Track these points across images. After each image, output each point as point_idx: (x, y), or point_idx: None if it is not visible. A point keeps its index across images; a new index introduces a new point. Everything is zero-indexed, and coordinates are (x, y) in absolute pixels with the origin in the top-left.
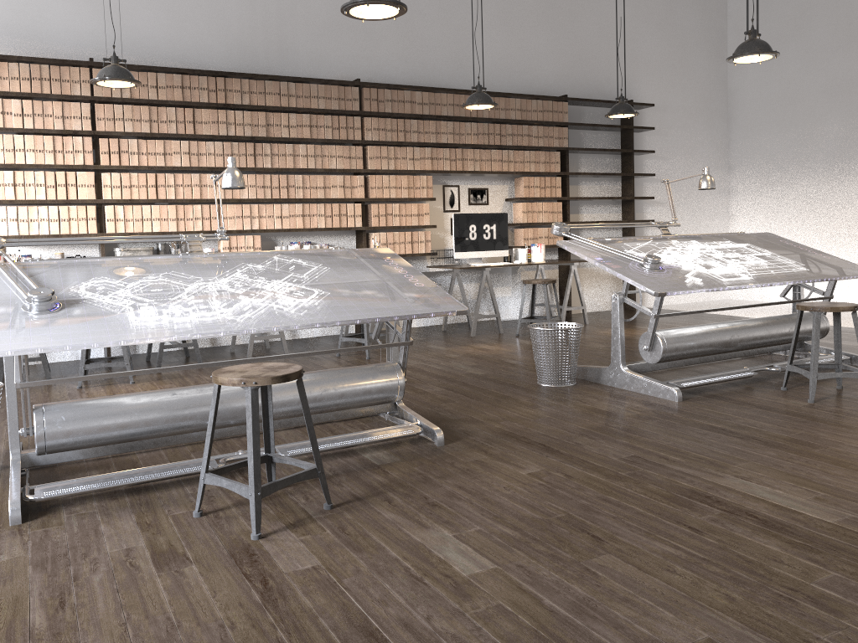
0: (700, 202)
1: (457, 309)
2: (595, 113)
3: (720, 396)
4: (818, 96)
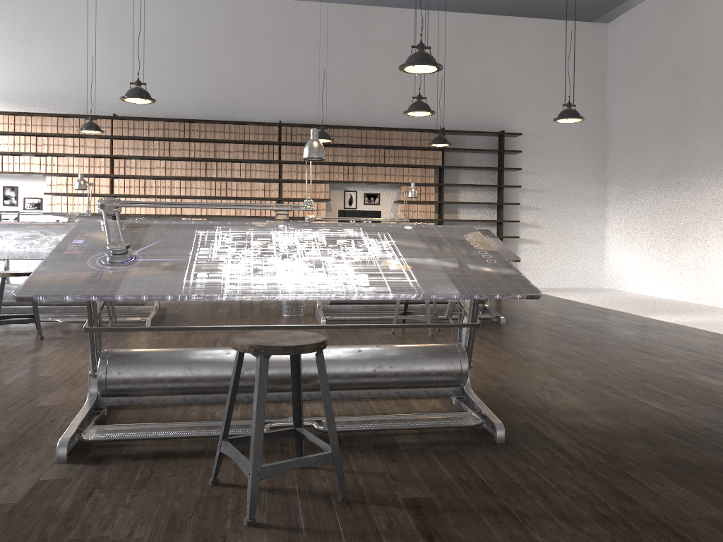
0: (574, 208)
1: None
2: (474, 140)
3: None
4: (654, 126)
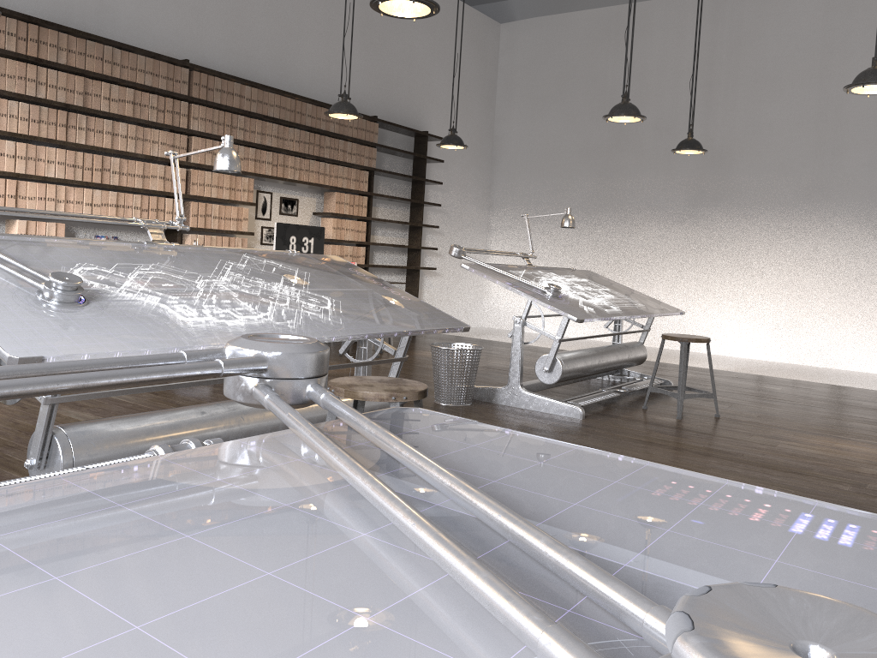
0: (467, 235)
1: (462, 325)
2: (394, 138)
3: (606, 414)
4: (573, 154)
